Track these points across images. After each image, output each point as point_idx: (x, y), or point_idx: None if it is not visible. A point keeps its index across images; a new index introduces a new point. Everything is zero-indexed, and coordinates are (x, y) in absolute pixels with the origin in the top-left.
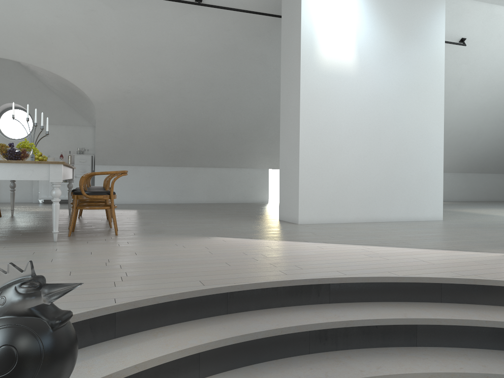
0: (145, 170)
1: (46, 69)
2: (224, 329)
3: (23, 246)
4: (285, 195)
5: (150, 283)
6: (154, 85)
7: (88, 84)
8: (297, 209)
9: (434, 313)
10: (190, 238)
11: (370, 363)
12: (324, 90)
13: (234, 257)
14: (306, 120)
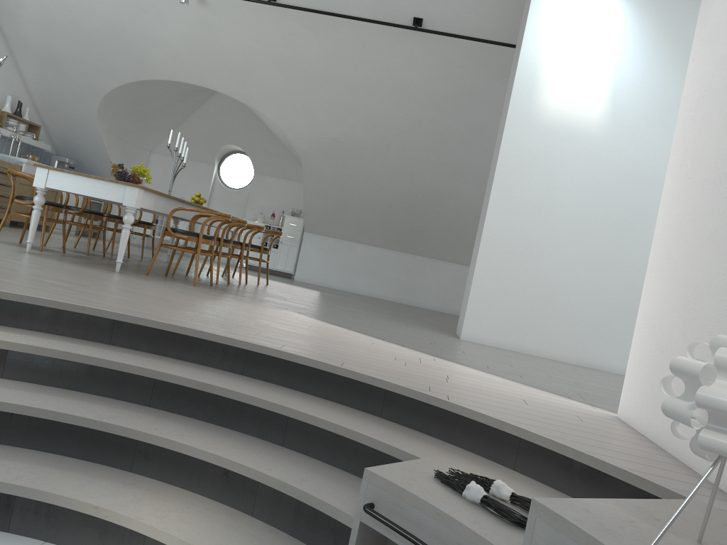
0: (363, 249)
1: (245, 103)
2: (68, 346)
3: (74, 265)
4: (465, 298)
5: (60, 294)
6: (368, 135)
7: (291, 126)
8: (464, 318)
9: (328, 414)
10: (255, 304)
11: (183, 431)
12: (540, 153)
13: (230, 316)
14: (502, 193)
